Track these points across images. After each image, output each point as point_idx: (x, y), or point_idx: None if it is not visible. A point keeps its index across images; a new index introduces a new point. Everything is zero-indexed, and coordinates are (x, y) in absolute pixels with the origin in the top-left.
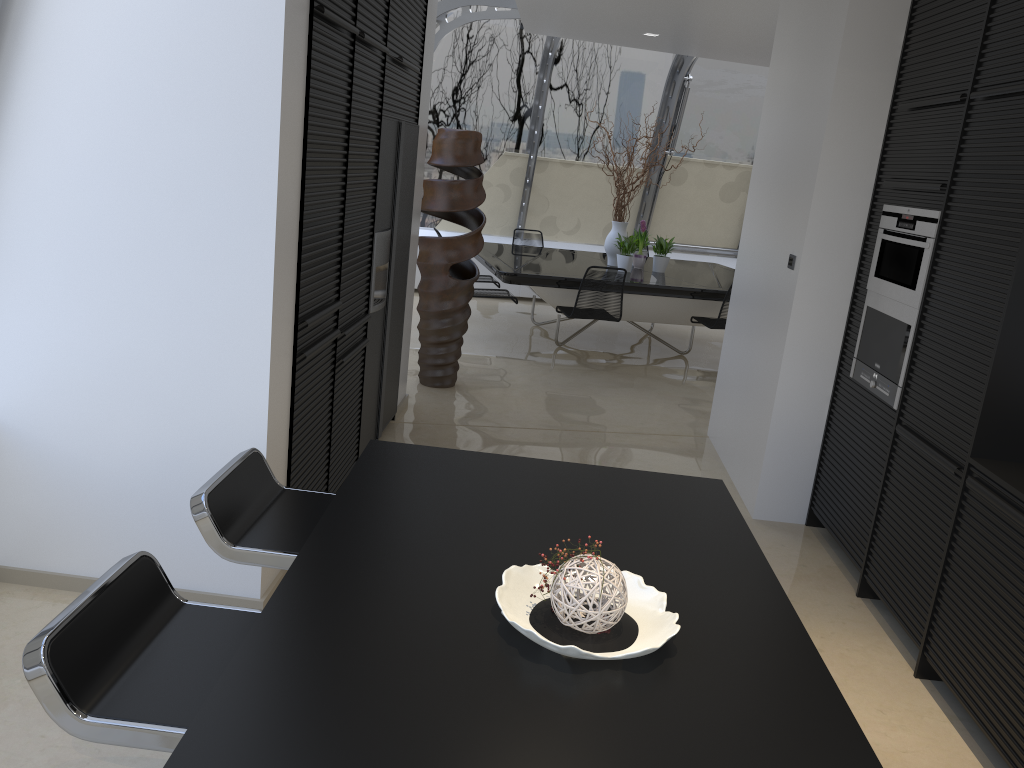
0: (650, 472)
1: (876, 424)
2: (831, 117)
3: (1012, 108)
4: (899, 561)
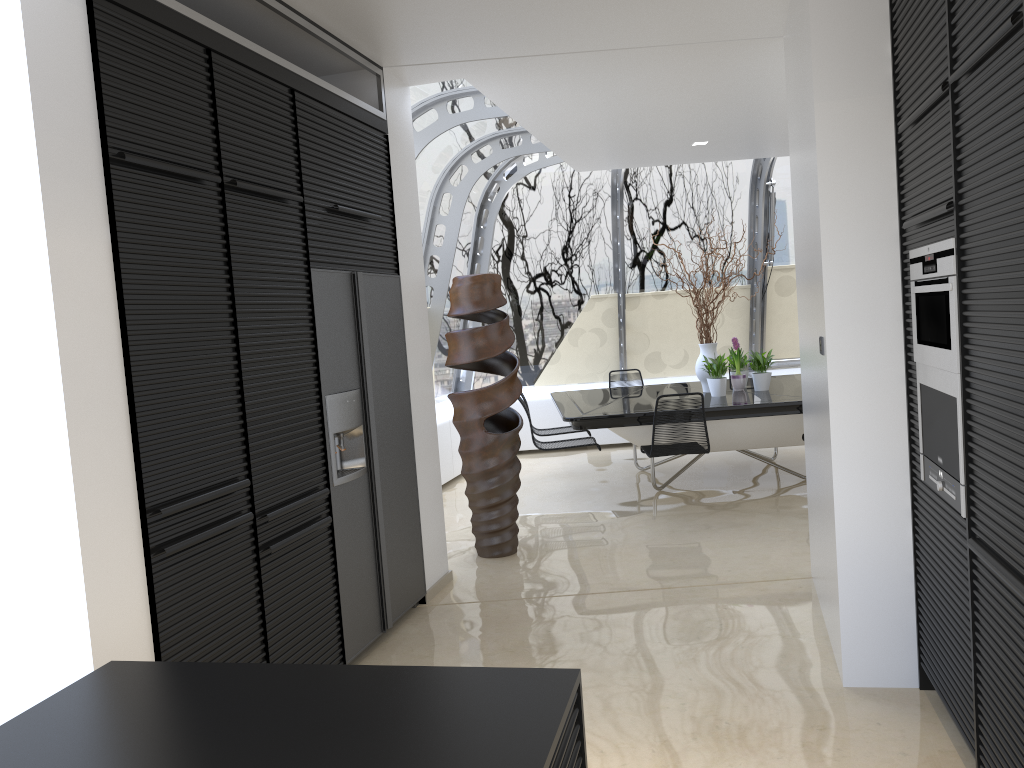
0: (473, 668)
1: (953, 541)
2: (821, 162)
3: (990, 74)
4: (1009, 746)
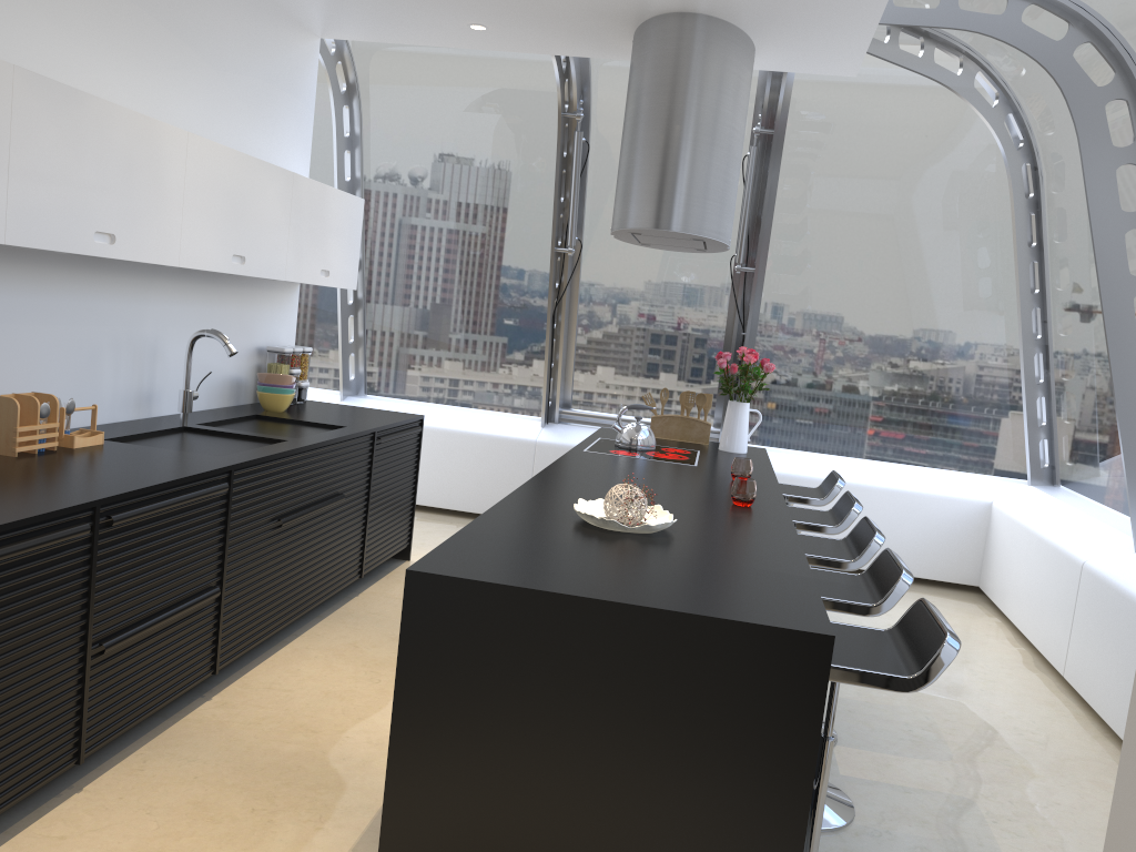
0: (490, 581)
1: None
2: None
3: None
4: None
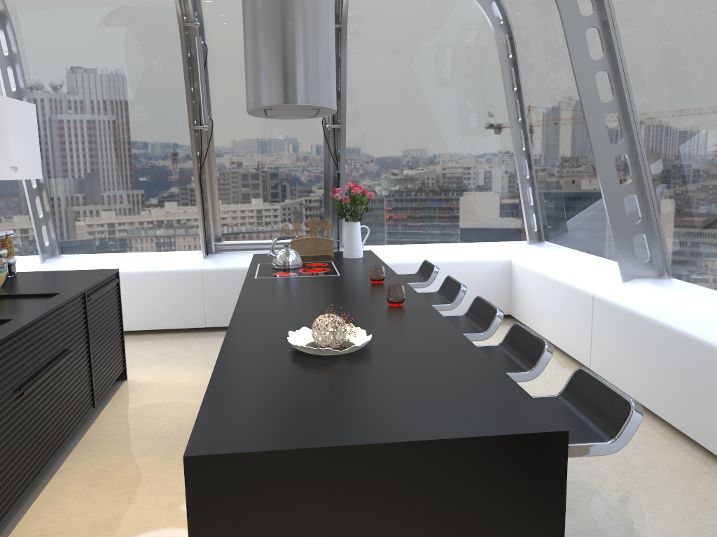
0: (266, 448)
1: None
2: None
3: None
4: None
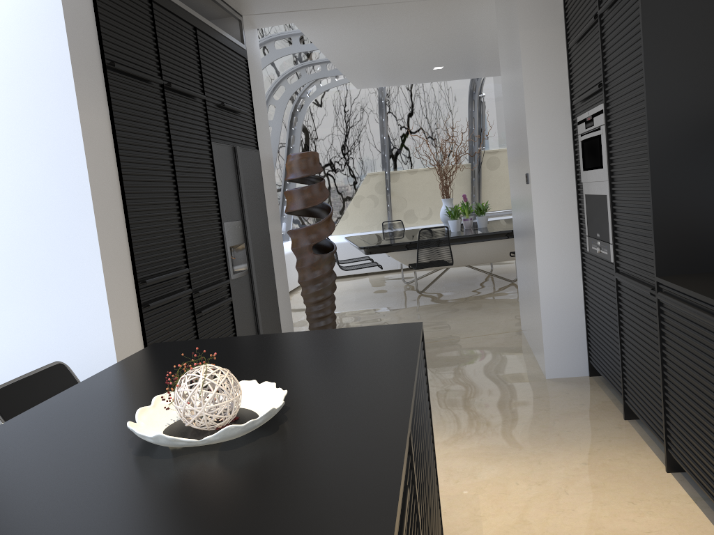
0: (364, 326)
1: (606, 279)
2: (524, 67)
3: (620, 7)
4: (640, 380)
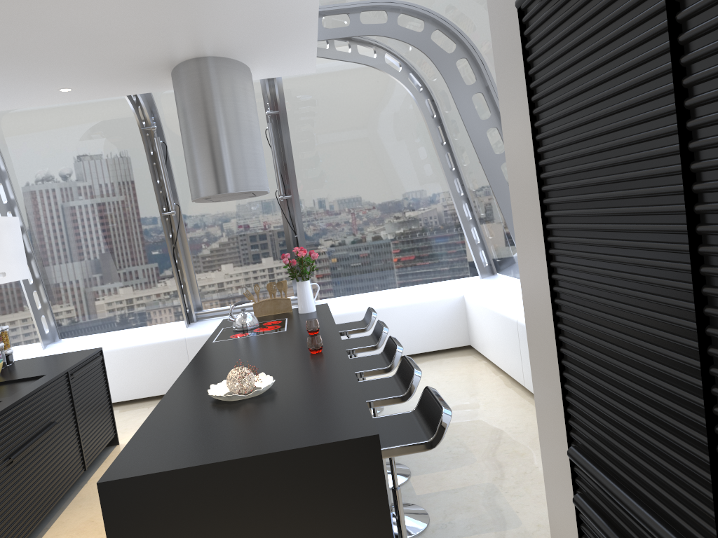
0: (156, 471)
1: None
2: None
3: None
4: None
